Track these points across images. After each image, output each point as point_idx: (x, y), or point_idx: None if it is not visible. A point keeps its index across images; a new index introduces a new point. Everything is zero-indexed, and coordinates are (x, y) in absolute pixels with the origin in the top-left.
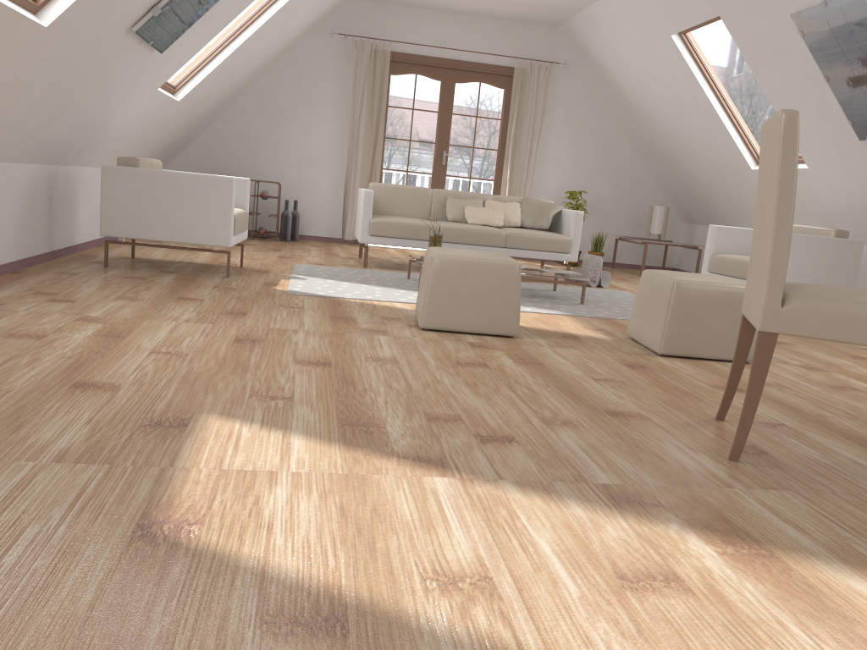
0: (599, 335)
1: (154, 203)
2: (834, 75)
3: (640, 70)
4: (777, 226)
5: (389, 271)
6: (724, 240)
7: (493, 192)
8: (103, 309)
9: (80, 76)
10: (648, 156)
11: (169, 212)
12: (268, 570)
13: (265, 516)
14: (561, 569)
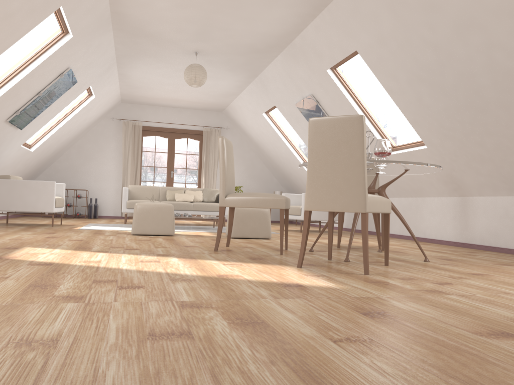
0: (214, 235)
1: (17, 194)
2: None
3: (256, 129)
4: (221, 172)
5: None
6: None
7: None
8: None
9: None
10: (271, 168)
11: (24, 198)
12: (34, 261)
13: (38, 256)
14: (124, 260)
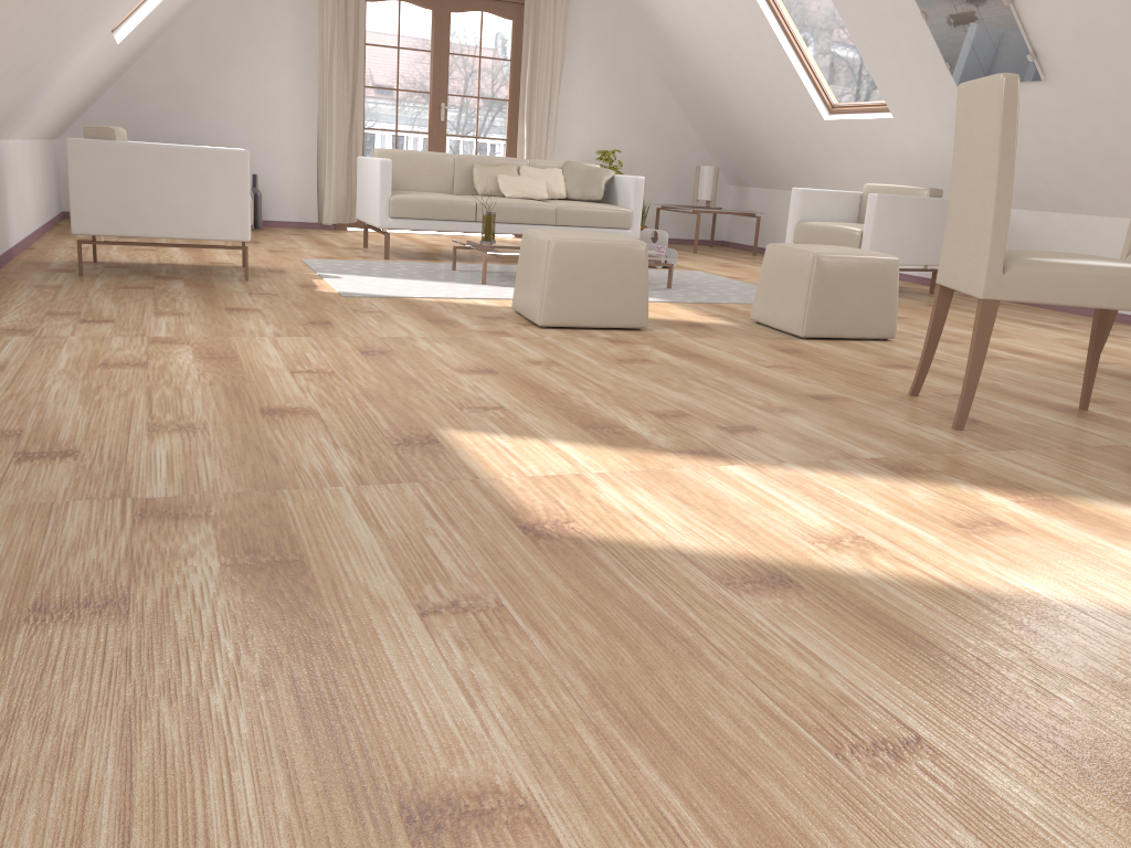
0: (722, 322)
1: (144, 188)
2: (933, 12)
3: None
4: (999, 193)
5: (419, 262)
6: (809, 206)
7: (506, 155)
8: (162, 328)
9: (66, 21)
10: (691, 105)
11: (166, 199)
12: (679, 549)
13: (621, 511)
14: (908, 525)
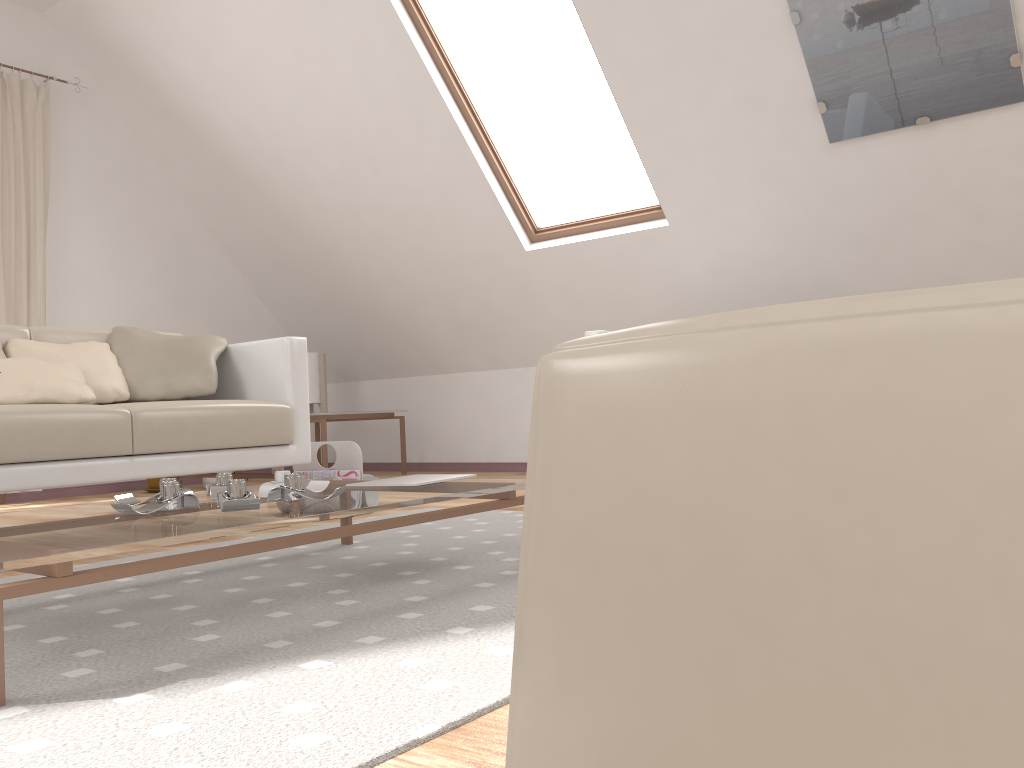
0: None
1: None
2: (820, 6)
3: (277, 81)
4: None
5: None
6: None
7: None
8: None
9: None
10: (265, 269)
11: None
12: None
13: None
14: None
